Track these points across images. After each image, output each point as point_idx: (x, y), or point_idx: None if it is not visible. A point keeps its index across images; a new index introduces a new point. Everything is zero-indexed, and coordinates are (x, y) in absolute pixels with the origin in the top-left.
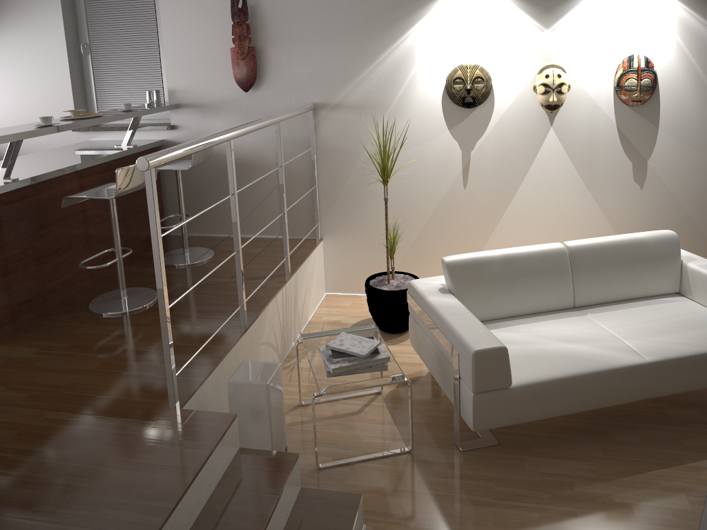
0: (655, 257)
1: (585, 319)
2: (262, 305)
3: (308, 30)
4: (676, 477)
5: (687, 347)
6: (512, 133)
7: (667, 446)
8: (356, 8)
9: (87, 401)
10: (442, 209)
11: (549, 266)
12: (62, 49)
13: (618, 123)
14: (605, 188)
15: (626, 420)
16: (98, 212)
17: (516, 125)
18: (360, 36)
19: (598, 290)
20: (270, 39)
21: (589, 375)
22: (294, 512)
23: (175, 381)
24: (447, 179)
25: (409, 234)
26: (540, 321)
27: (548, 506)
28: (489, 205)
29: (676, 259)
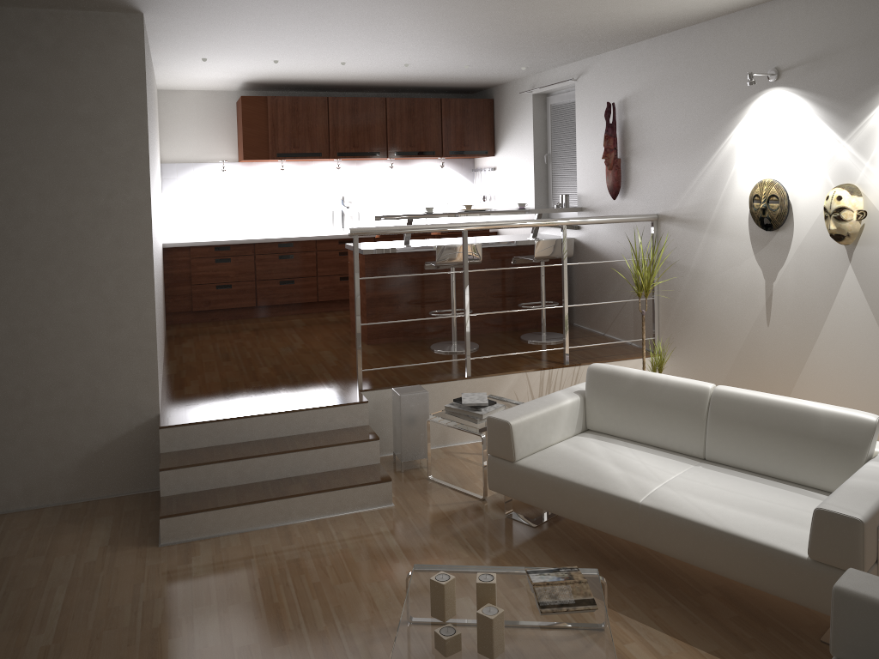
0: (822, 438)
1: (683, 466)
2: (503, 371)
3: (655, 143)
4: None
5: (700, 513)
6: (810, 266)
7: (636, 601)
8: (686, 120)
9: (343, 375)
10: (749, 346)
11: (681, 401)
12: (531, 159)
13: None
14: None
15: (653, 576)
16: (482, 284)
17: (814, 257)
18: (688, 148)
19: (734, 450)
20: (632, 151)
21: (579, 486)
22: (357, 467)
23: (360, 372)
24: (752, 311)
25: (721, 368)
26: (643, 451)
27: (481, 558)
28: (790, 352)
29: (856, 451)
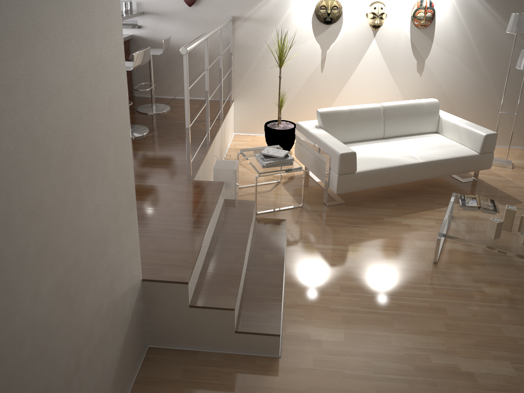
0: (426, 113)
1: (390, 143)
2: (213, 134)
3: None
4: (430, 214)
5: (440, 156)
6: (351, 41)
7: (426, 203)
8: None
9: (140, 177)
10: (308, 84)
11: (372, 115)
12: None
13: (411, 38)
14: (401, 75)
15: (407, 193)
16: None
17: (354, 36)
18: None
19: (396, 129)
20: None
21: (393, 168)
22: (255, 226)
23: (191, 166)
24: (311, 66)
25: (286, 99)
26: (367, 144)
27: (372, 226)
28: (335, 83)
29: (436, 114)
